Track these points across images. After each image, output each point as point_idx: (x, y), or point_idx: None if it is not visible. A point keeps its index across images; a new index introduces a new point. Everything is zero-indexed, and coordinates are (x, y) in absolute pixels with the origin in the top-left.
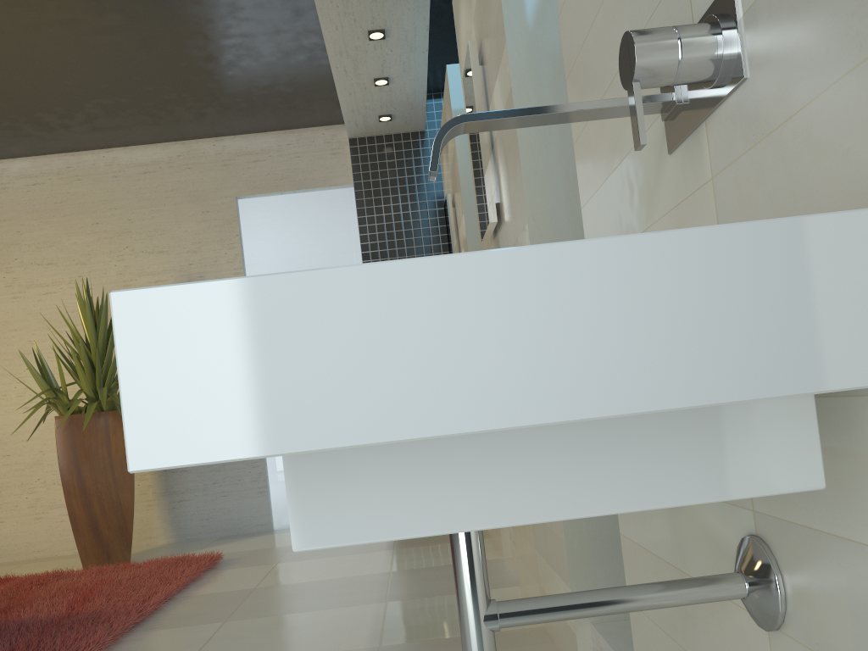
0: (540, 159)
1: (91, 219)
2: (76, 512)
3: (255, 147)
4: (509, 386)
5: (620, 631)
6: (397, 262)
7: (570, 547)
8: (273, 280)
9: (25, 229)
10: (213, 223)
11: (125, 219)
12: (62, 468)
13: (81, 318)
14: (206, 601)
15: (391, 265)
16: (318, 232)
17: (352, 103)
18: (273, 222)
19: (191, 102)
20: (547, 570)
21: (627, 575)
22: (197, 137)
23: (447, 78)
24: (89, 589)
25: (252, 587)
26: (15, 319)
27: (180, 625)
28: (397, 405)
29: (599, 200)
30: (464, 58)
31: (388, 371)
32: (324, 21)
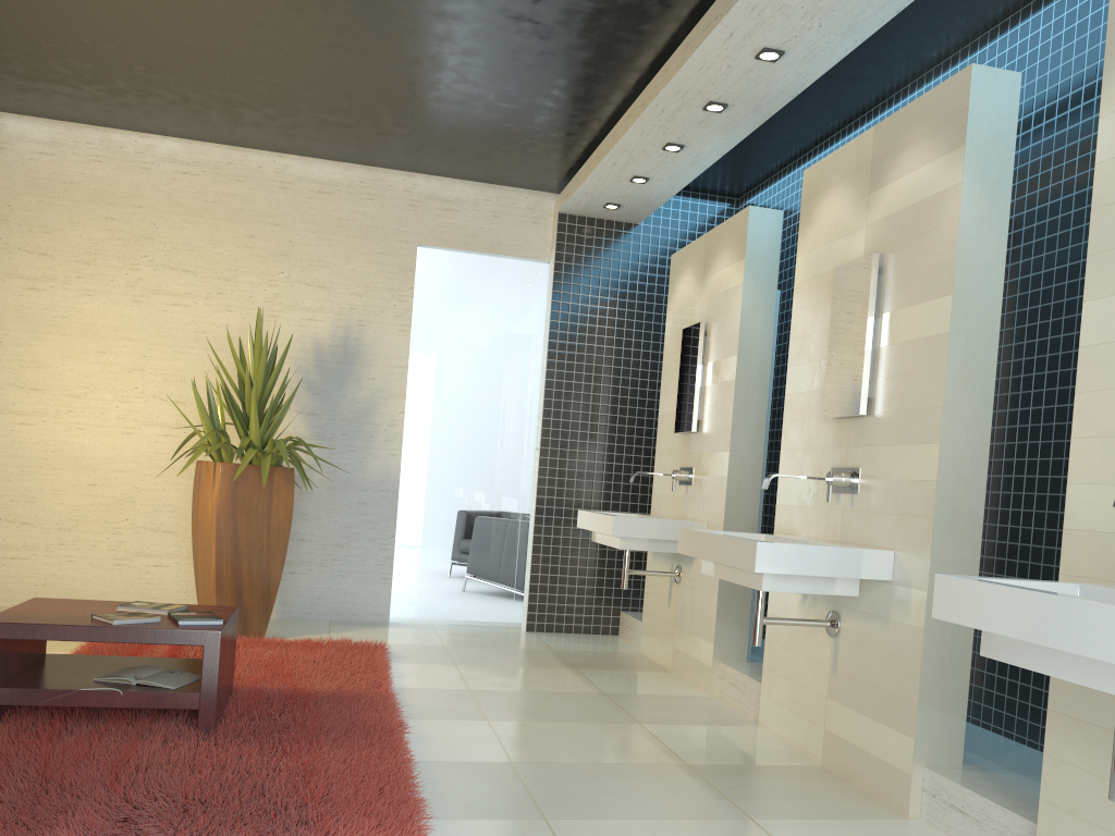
0: (958, 395)
1: (245, 230)
2: (224, 572)
3: (450, 194)
4: None
5: (956, 776)
6: None
7: (921, 706)
8: None
9: (163, 223)
10: (386, 268)
11: (286, 240)
12: (219, 521)
13: (250, 353)
14: (432, 696)
15: None
16: (499, 304)
17: (592, 188)
18: (452, 282)
19: (416, 140)
20: (855, 719)
21: (1049, 738)
22: (387, 167)
23: (748, 219)
24: (288, 664)
25: (464, 687)
26: (132, 326)
27: (440, 717)
28: None
29: (1103, 491)
30: (817, 236)
31: None
32: (635, 126)
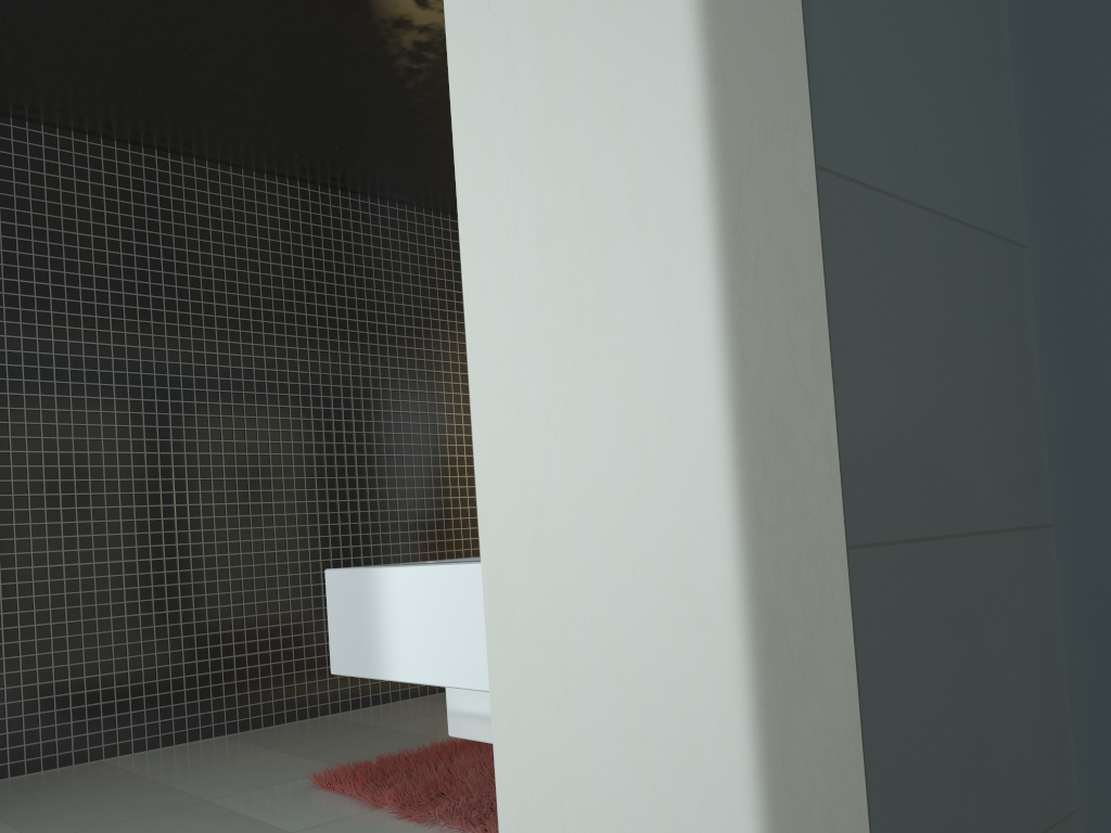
0: None
1: None
2: None
3: None
4: (463, 659)
5: None
6: (418, 566)
7: None
8: (374, 571)
9: None
10: None
11: None
12: None
13: None
14: None
15: (416, 568)
16: None
17: None
18: None
19: None
20: None
21: None
22: None
23: None
24: None
25: None
26: None
27: None
28: (418, 660)
29: None
30: None
31: (415, 637)
32: None
